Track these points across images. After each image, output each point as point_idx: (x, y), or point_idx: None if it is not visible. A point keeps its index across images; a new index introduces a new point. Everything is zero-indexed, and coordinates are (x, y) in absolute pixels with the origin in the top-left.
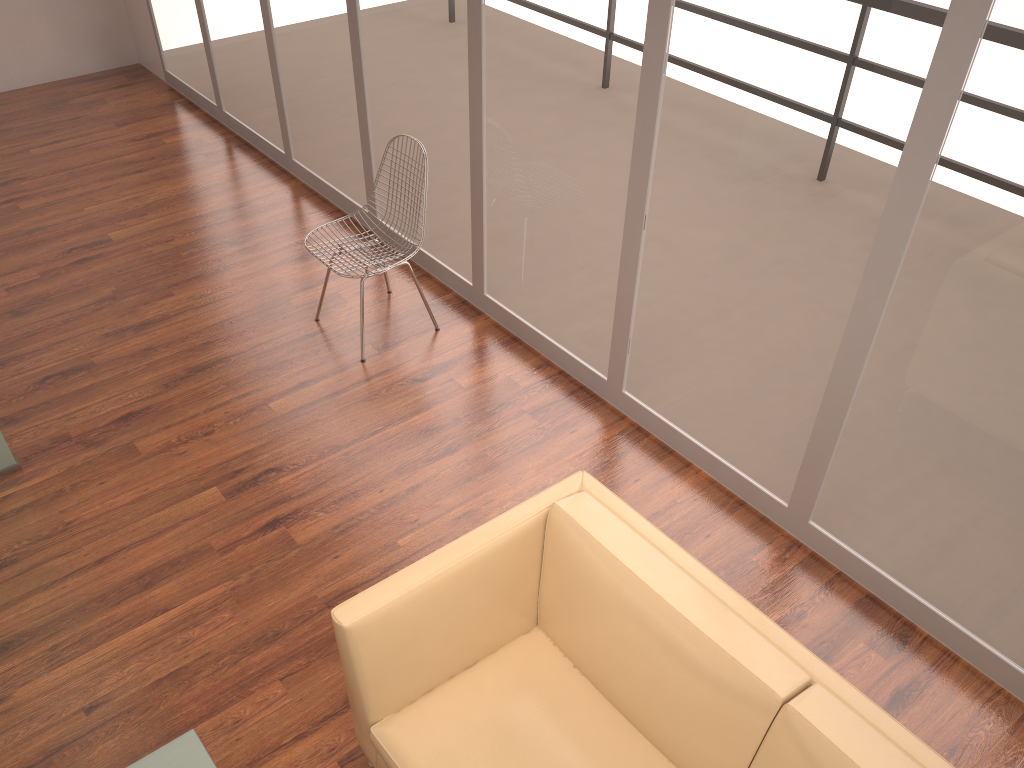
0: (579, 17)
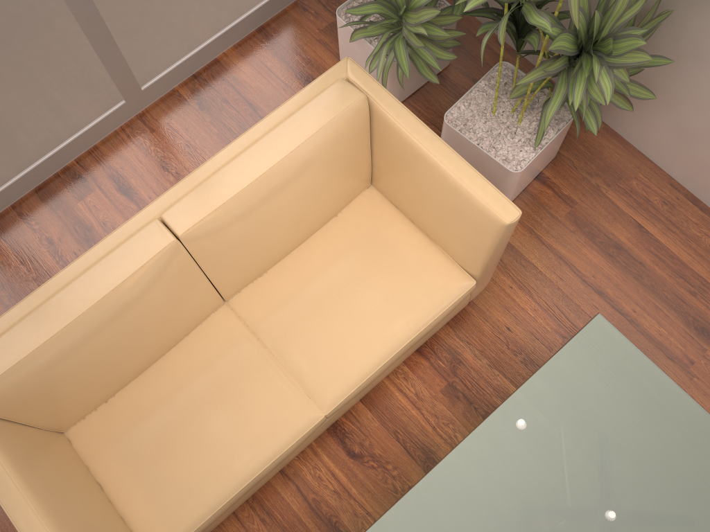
0: None
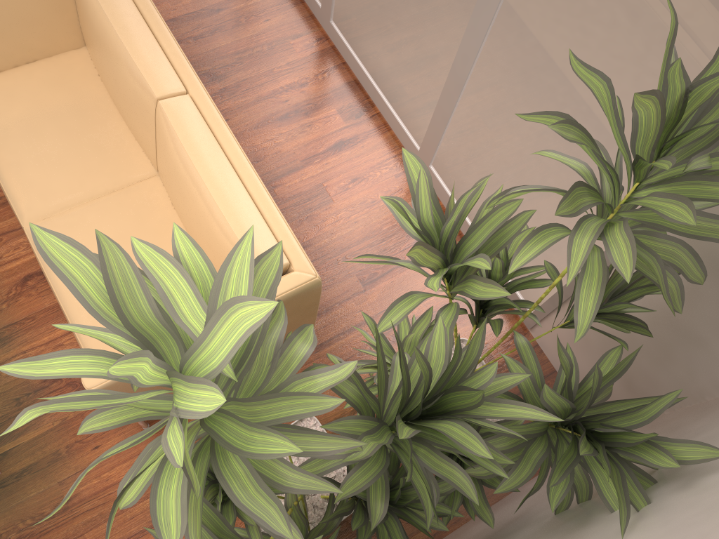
0: None
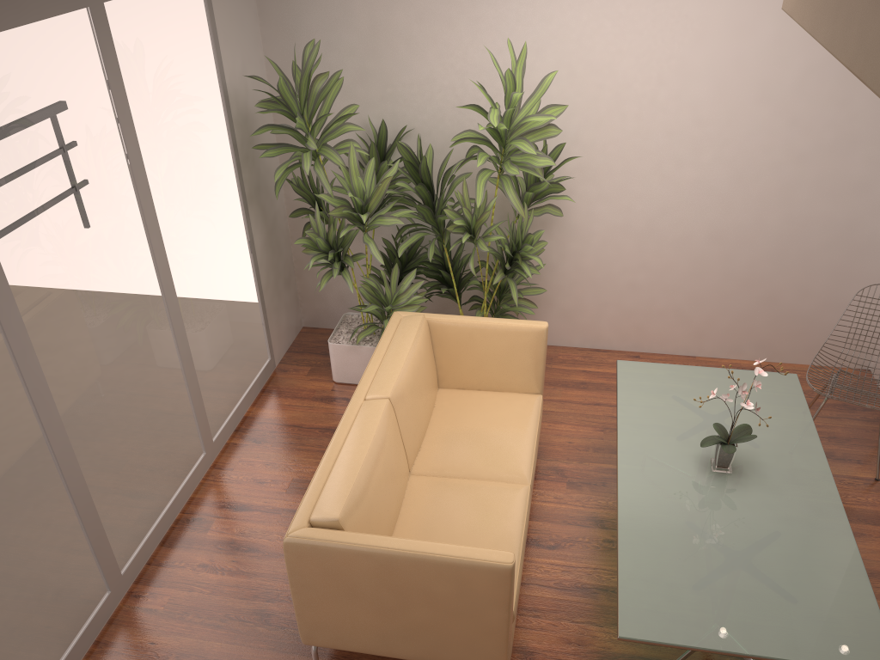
0: None
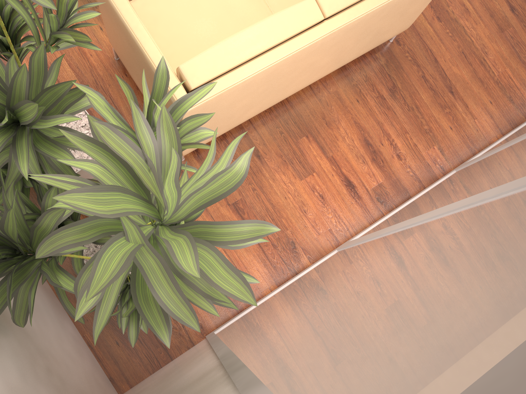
0: None
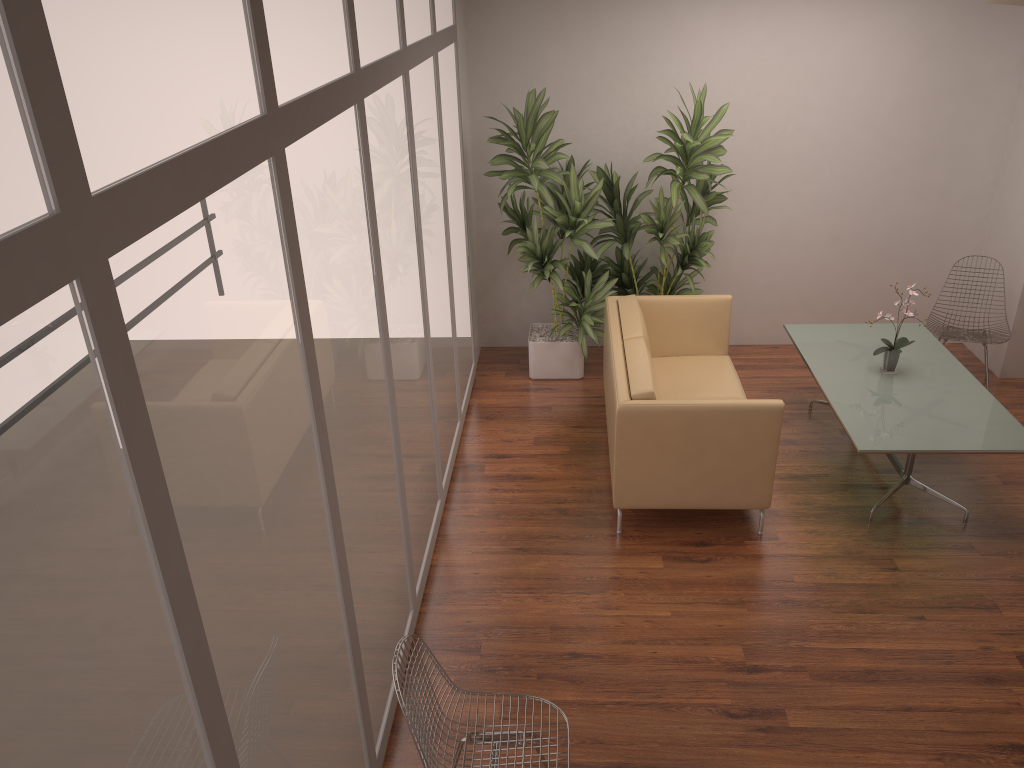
0: (363, 355)
